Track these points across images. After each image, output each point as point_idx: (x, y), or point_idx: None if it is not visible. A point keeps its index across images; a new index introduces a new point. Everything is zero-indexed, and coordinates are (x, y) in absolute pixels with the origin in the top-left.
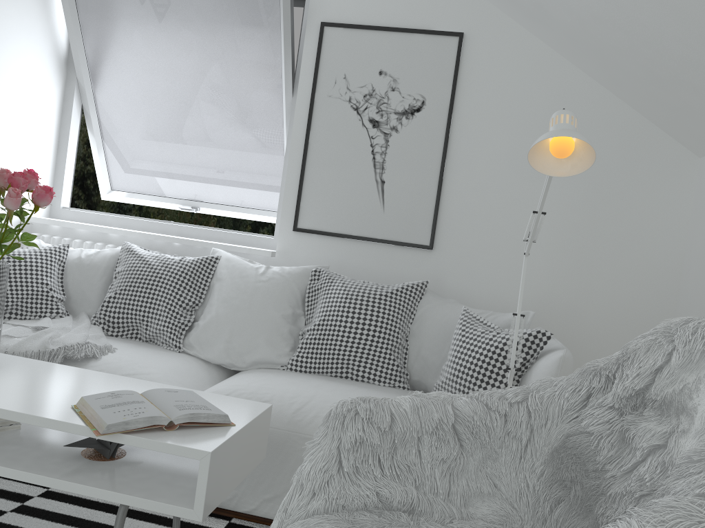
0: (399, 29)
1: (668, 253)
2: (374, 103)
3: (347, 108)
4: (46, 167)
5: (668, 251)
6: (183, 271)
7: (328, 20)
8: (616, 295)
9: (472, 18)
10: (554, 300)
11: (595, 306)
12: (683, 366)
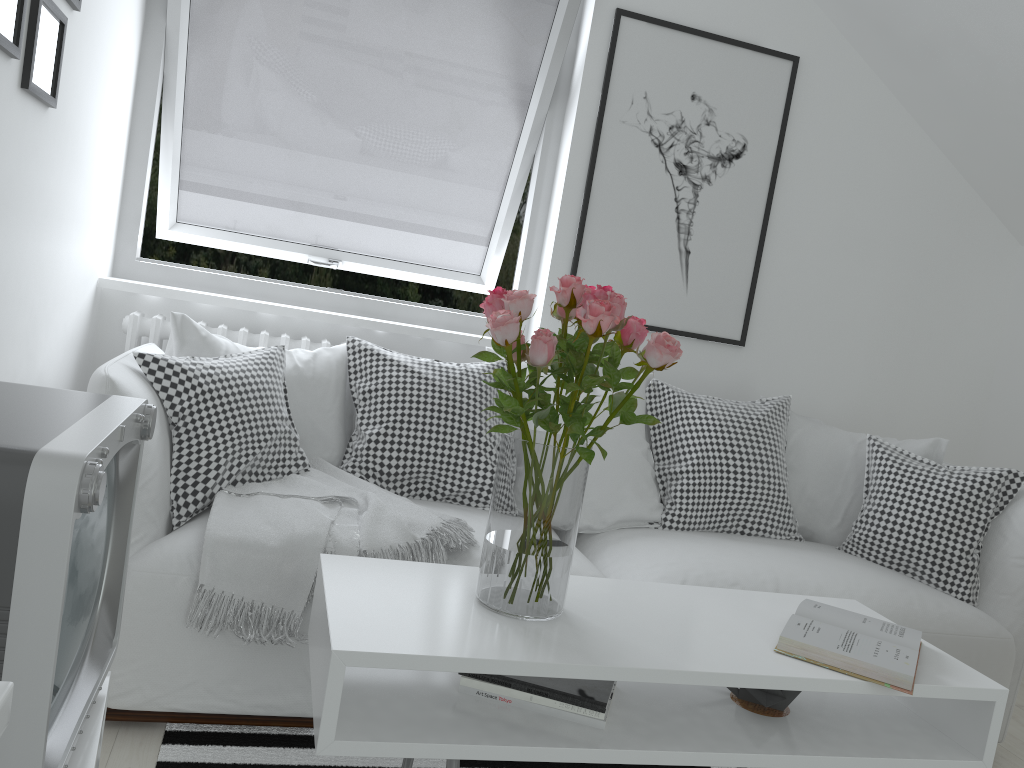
0: (722, 38)
1: (983, 353)
2: (682, 140)
3: (646, 142)
4: (118, 187)
5: (983, 351)
6: (481, 390)
7: (625, 6)
8: (931, 402)
9: (809, 38)
10: (871, 408)
11: (910, 414)
12: None
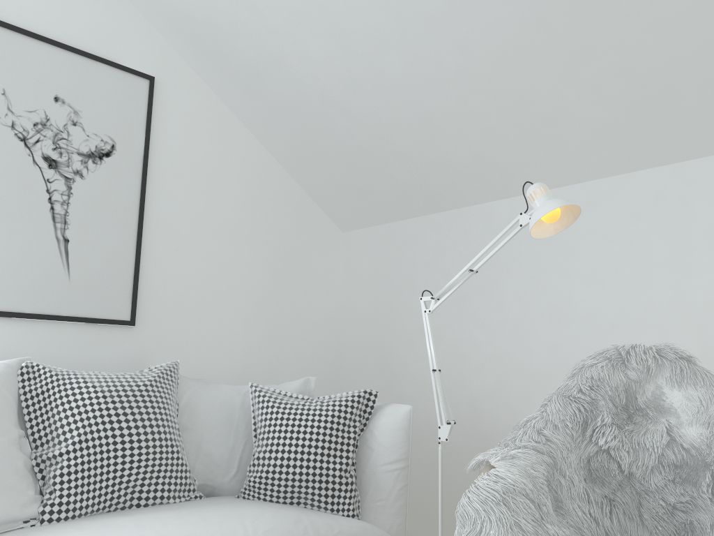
0: (80, 51)
1: (331, 313)
2: (49, 136)
3: (10, 136)
4: None
5: (331, 312)
6: None
7: None
8: (301, 356)
9: (161, 64)
10: (255, 368)
11: (287, 369)
12: (643, 379)
